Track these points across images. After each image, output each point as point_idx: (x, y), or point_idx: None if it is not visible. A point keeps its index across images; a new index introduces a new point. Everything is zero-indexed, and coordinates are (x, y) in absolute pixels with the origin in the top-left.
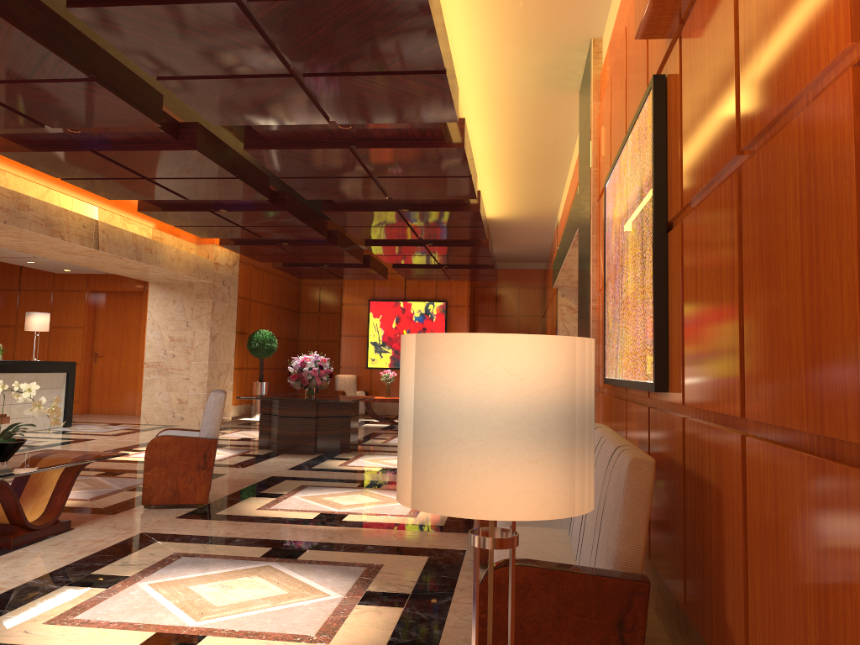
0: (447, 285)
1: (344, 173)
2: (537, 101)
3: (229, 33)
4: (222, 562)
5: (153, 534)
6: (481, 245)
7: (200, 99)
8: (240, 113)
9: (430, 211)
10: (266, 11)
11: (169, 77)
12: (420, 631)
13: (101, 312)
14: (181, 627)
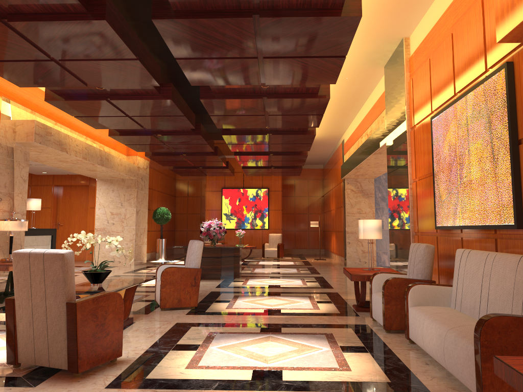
0: (268, 179)
1: (250, 113)
2: (358, 71)
3: (237, 34)
4: (242, 335)
5: (184, 323)
6: (303, 154)
7: (194, 70)
8: (212, 78)
9: (286, 134)
10: (267, 23)
11: (183, 58)
12: (392, 363)
13: (61, 198)
14: (263, 367)
